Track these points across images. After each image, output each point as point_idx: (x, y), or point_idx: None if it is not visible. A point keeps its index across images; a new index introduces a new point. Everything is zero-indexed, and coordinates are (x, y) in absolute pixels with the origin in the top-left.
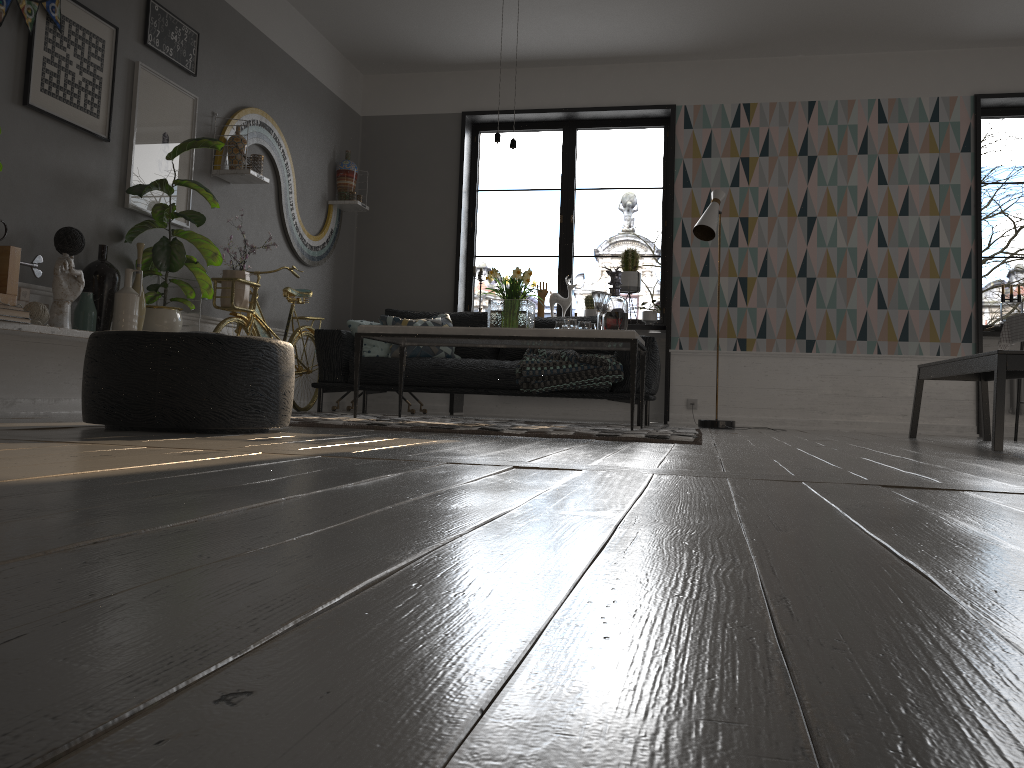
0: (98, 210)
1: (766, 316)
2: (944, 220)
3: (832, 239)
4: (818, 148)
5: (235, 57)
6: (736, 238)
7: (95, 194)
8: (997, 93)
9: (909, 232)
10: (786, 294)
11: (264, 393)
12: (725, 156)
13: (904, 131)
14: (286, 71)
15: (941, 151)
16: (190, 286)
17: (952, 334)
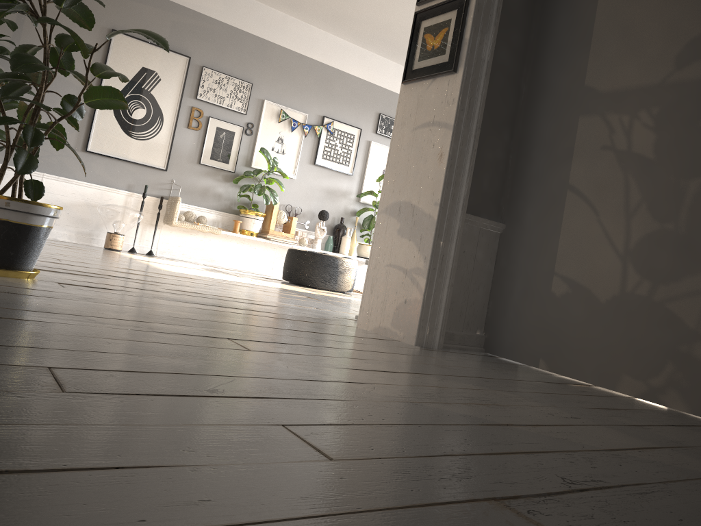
0: (345, 203)
1: None
2: None
3: None
4: None
5: None
6: None
7: (344, 196)
8: None
9: None
10: None
11: (329, 276)
12: None
13: None
14: None
15: None
16: None
17: None
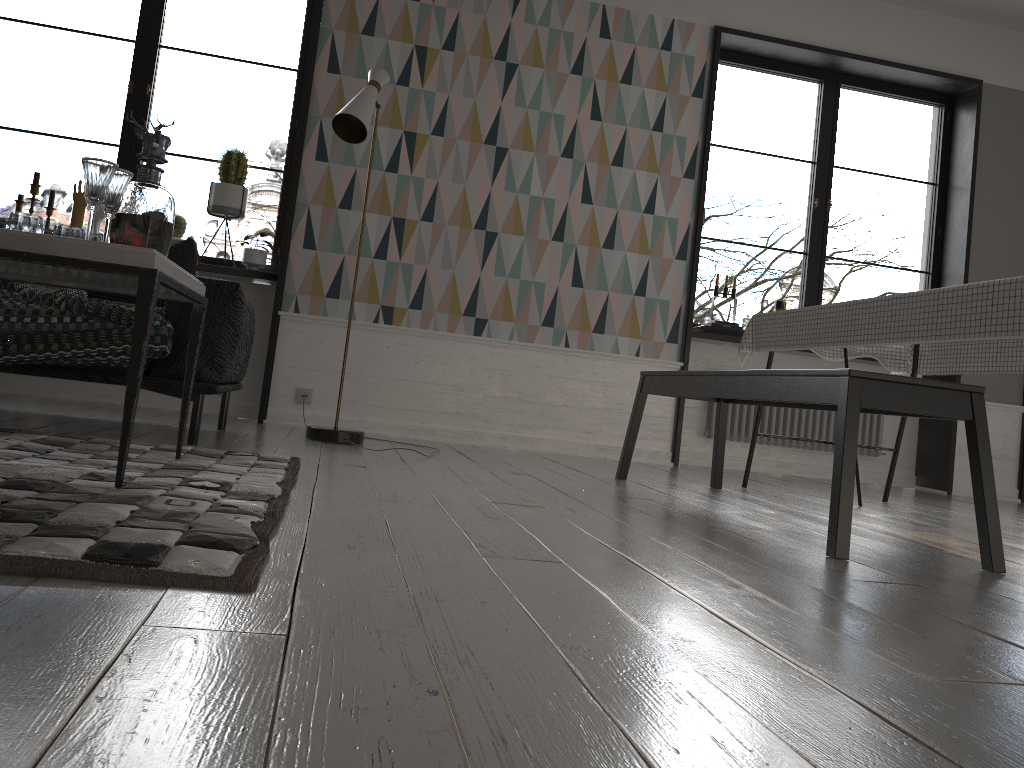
0: None
1: (426, 278)
2: (663, 180)
3: (525, 183)
4: (521, 54)
5: None
6: (397, 160)
7: None
8: (740, 30)
9: (621, 189)
10: (456, 250)
11: None
12: (394, 39)
13: (630, 55)
14: None
15: (670, 90)
16: None
17: (657, 330)
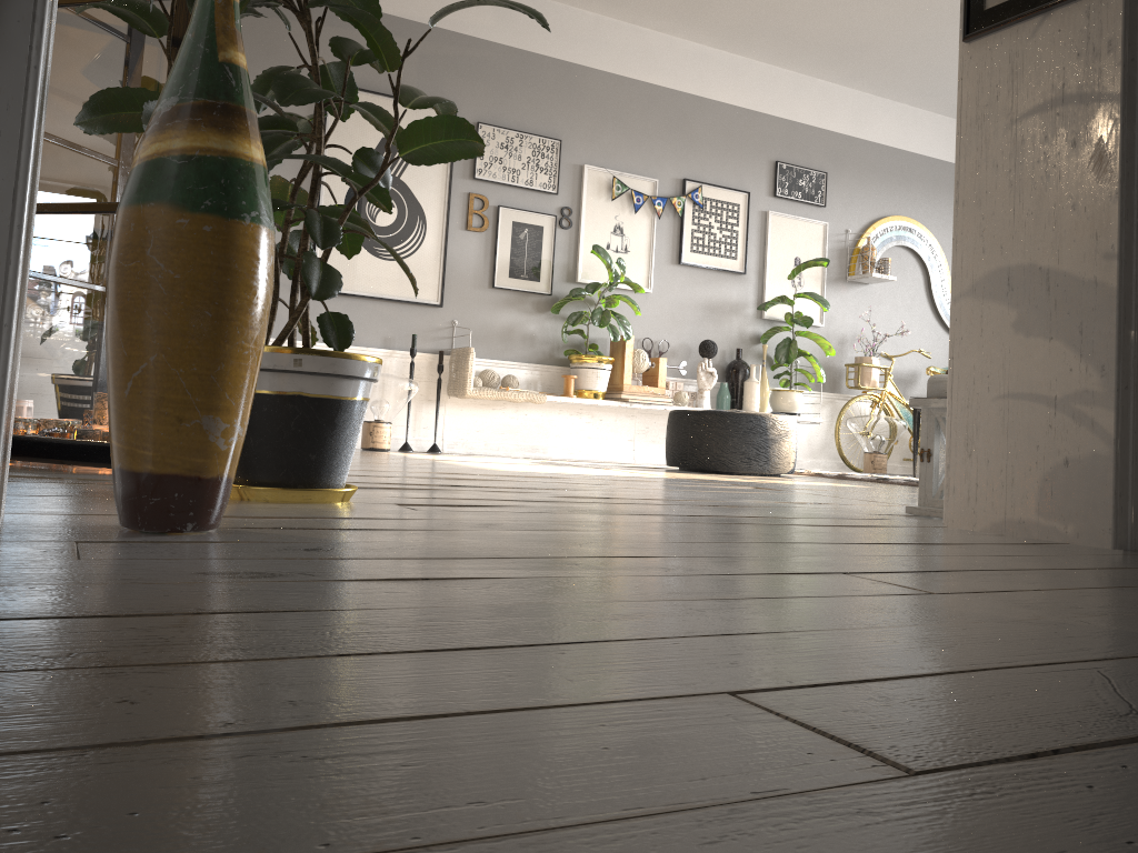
0: (739, 323)
1: None
2: None
3: None
4: None
5: (869, 179)
6: None
7: (736, 312)
8: None
9: None
10: None
11: (754, 449)
12: None
13: None
14: (933, 173)
15: None
16: (809, 373)
17: None
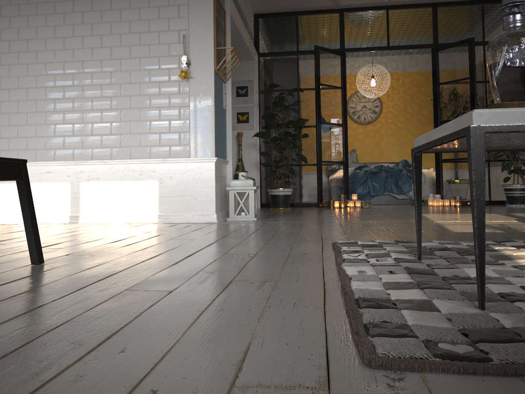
0: None
1: None
2: None
3: None
4: None
5: None
6: None
7: None
8: None
9: None
10: None
11: None
12: None
13: None
14: None
15: None
16: None
17: None
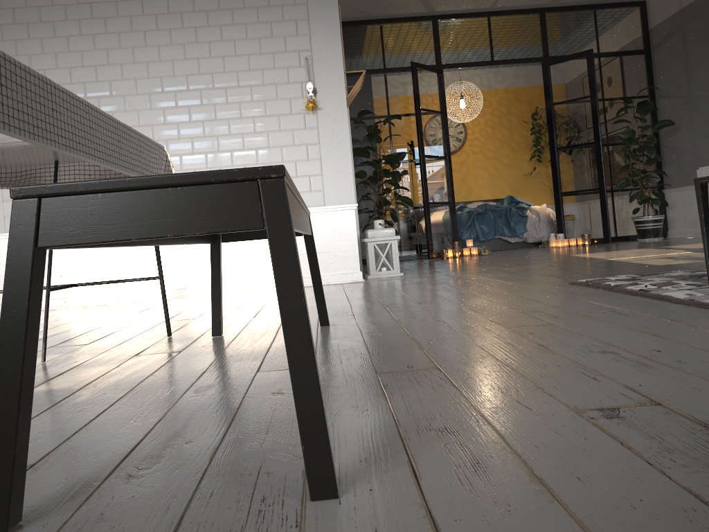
0: None
1: None
2: None
3: None
4: None
5: None
6: None
7: None
8: None
9: None
10: None
11: None
12: None
13: None
14: None
15: None
16: None
17: None
